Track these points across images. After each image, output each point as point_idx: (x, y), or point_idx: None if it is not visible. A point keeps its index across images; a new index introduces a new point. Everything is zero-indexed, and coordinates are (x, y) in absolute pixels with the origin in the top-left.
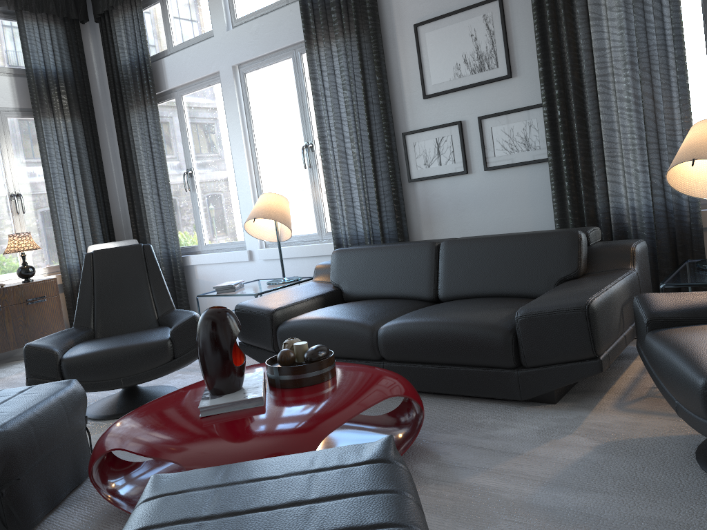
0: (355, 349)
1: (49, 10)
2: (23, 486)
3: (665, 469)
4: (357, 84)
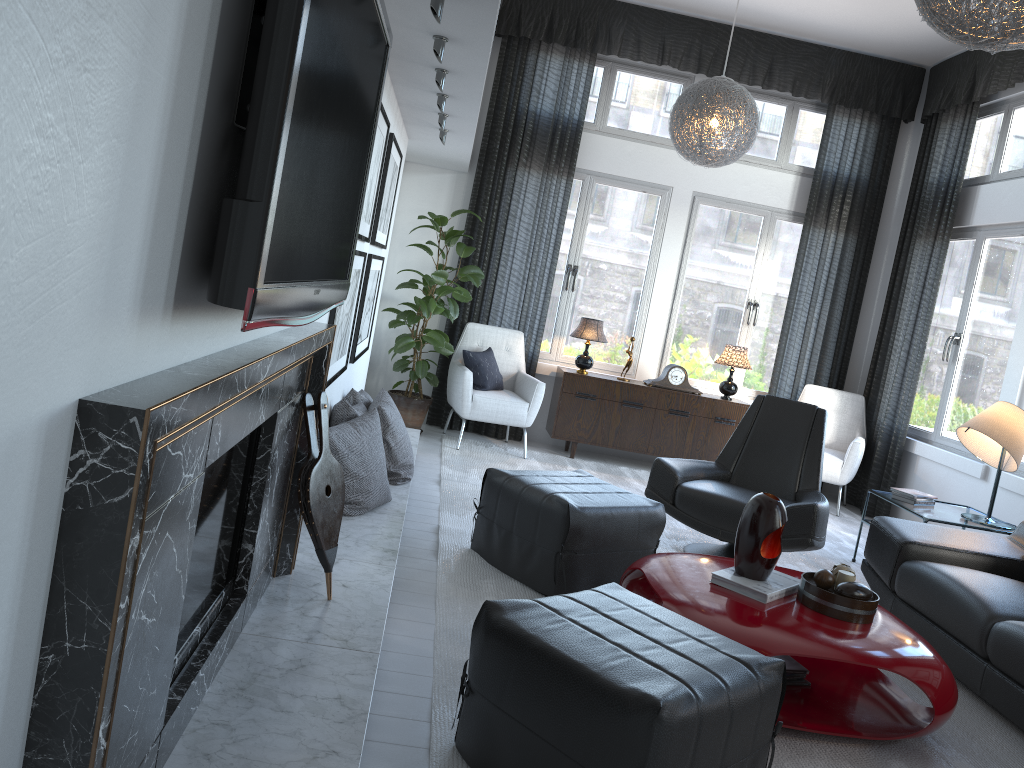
0: (962, 630)
1: (867, 105)
2: (578, 561)
3: None
4: None
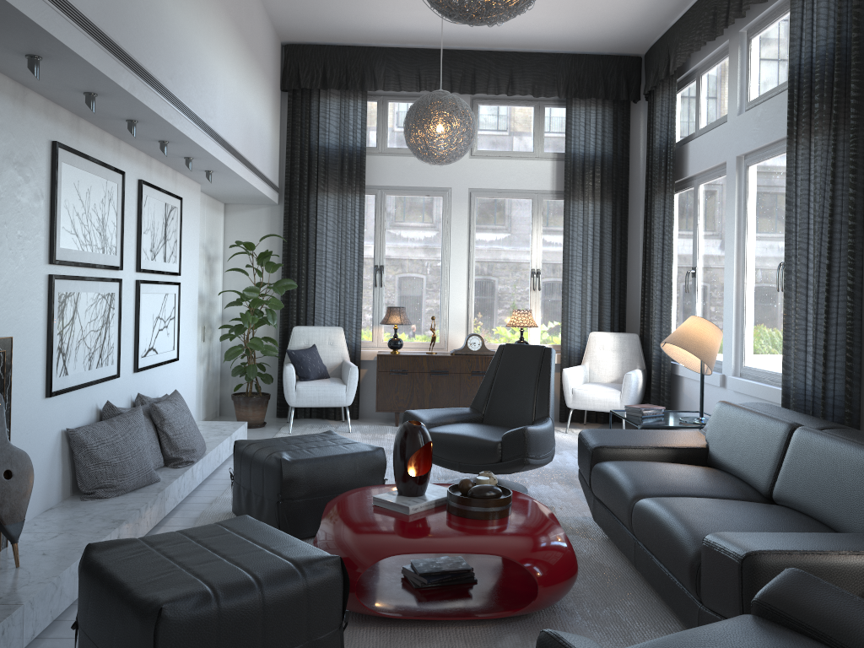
0: (620, 514)
1: (597, 94)
2: (298, 506)
3: None
4: (826, 195)
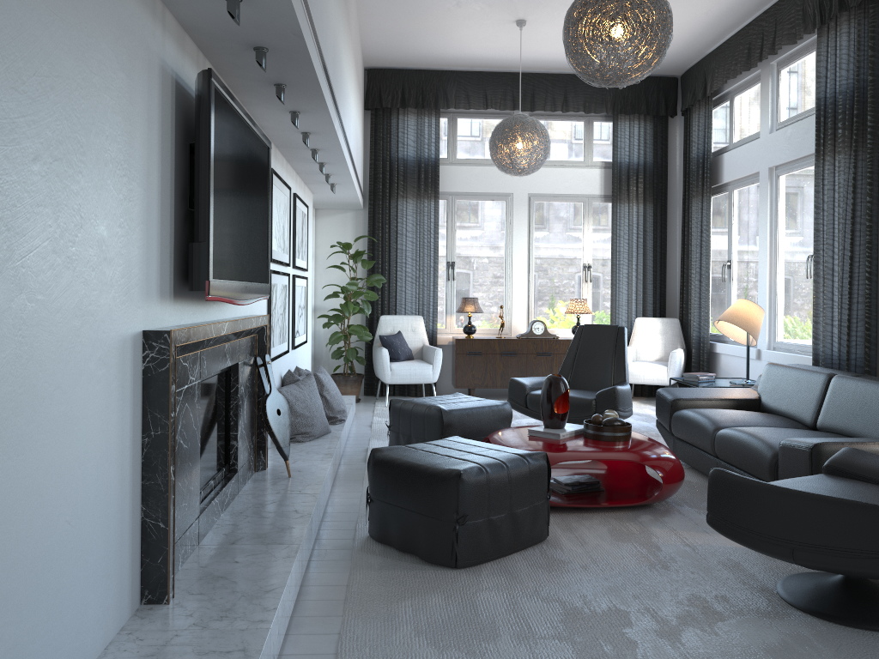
0: (703, 443)
1: (640, 110)
2: None
3: (766, 568)
4: (848, 202)
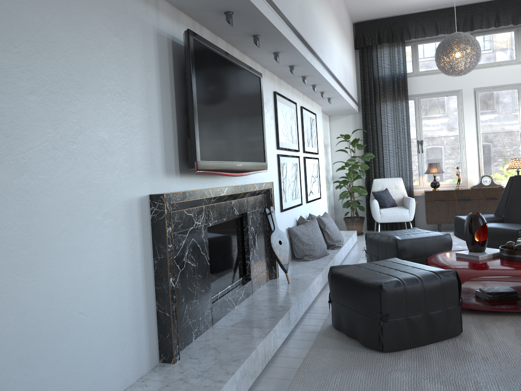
0: None
1: None
2: None
3: None
4: None
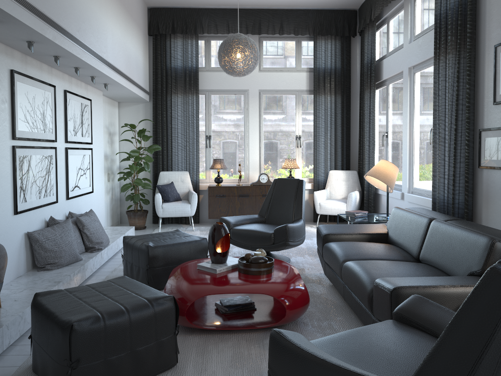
0: (336, 270)
1: (331, 33)
2: (159, 271)
3: None
4: (454, 89)
